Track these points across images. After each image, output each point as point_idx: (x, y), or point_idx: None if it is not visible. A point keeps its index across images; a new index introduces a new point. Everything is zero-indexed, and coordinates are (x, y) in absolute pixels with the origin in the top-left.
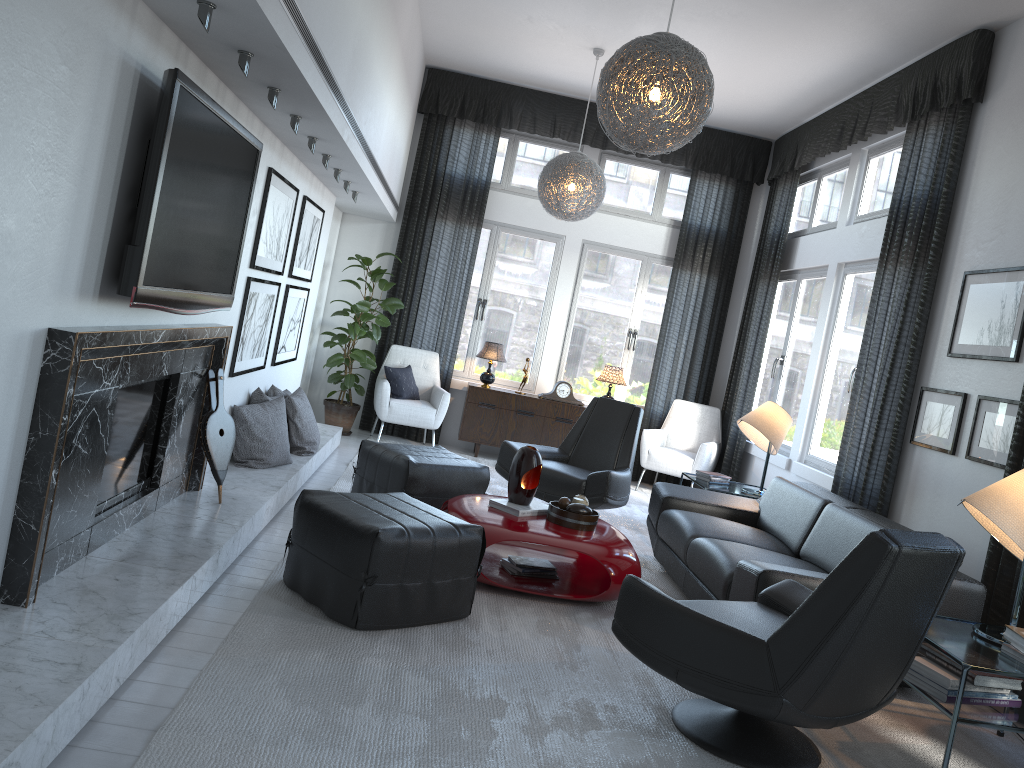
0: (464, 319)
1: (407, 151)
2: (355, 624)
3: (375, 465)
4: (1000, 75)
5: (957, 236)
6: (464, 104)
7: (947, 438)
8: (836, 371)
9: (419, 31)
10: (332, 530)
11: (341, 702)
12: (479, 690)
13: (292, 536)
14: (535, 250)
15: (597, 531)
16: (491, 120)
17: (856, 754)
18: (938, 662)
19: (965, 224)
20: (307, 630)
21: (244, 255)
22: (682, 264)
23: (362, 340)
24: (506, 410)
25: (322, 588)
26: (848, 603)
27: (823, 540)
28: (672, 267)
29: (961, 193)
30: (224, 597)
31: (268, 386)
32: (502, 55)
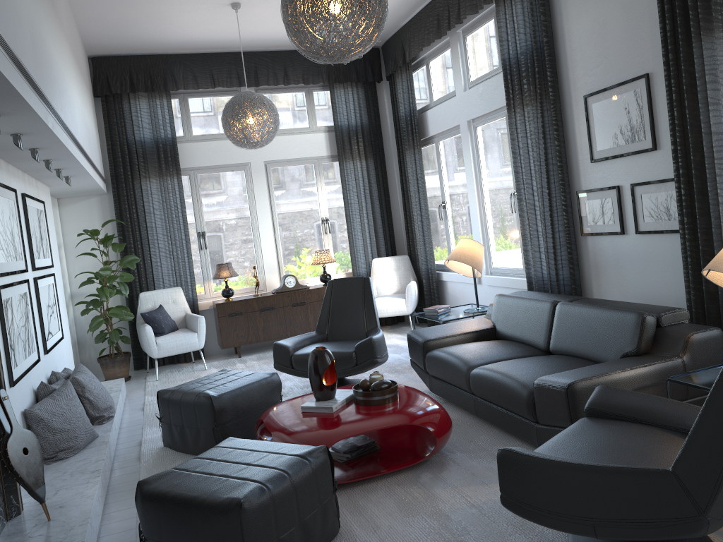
0: (191, 252)
1: (97, 131)
2: None
3: (179, 410)
4: None
5: (566, 71)
6: (132, 80)
7: (614, 223)
8: (493, 200)
9: (75, 25)
10: (189, 516)
11: None
12: None
13: (144, 533)
14: (230, 180)
15: (401, 397)
16: (160, 87)
17: None
18: None
19: (570, 60)
20: None
21: None
22: (345, 157)
23: (112, 298)
24: (252, 312)
25: None
26: None
27: (568, 334)
28: (338, 162)
29: (558, 39)
30: None
31: (48, 373)
32: (153, 30)
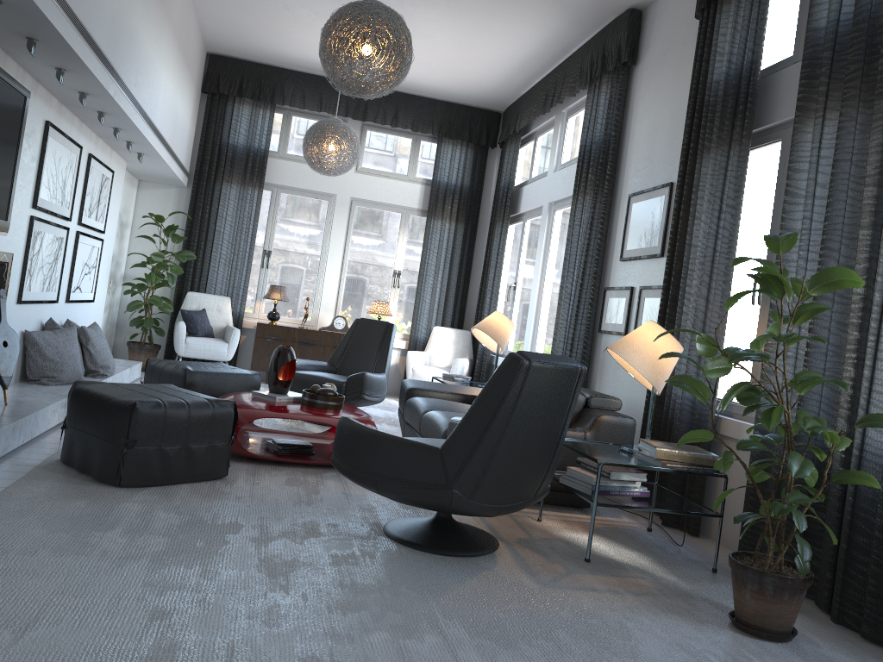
0: (252, 268)
1: (193, 125)
2: (120, 483)
3: (158, 377)
4: (646, 43)
5: (624, 168)
6: (242, 84)
7: (621, 323)
8: (551, 288)
9: (194, 19)
10: (98, 408)
11: (93, 529)
12: (221, 519)
13: (66, 420)
14: (311, 207)
15: (343, 410)
16: (266, 98)
17: (529, 544)
18: (588, 468)
19: (628, 159)
20: (74, 488)
21: (25, 195)
22: (434, 214)
23: (162, 290)
24: (291, 342)
25: (91, 457)
26: (495, 408)
27: None
28: (426, 217)
29: (625, 135)
30: (1, 471)
31: (64, 321)
32: (270, 41)
